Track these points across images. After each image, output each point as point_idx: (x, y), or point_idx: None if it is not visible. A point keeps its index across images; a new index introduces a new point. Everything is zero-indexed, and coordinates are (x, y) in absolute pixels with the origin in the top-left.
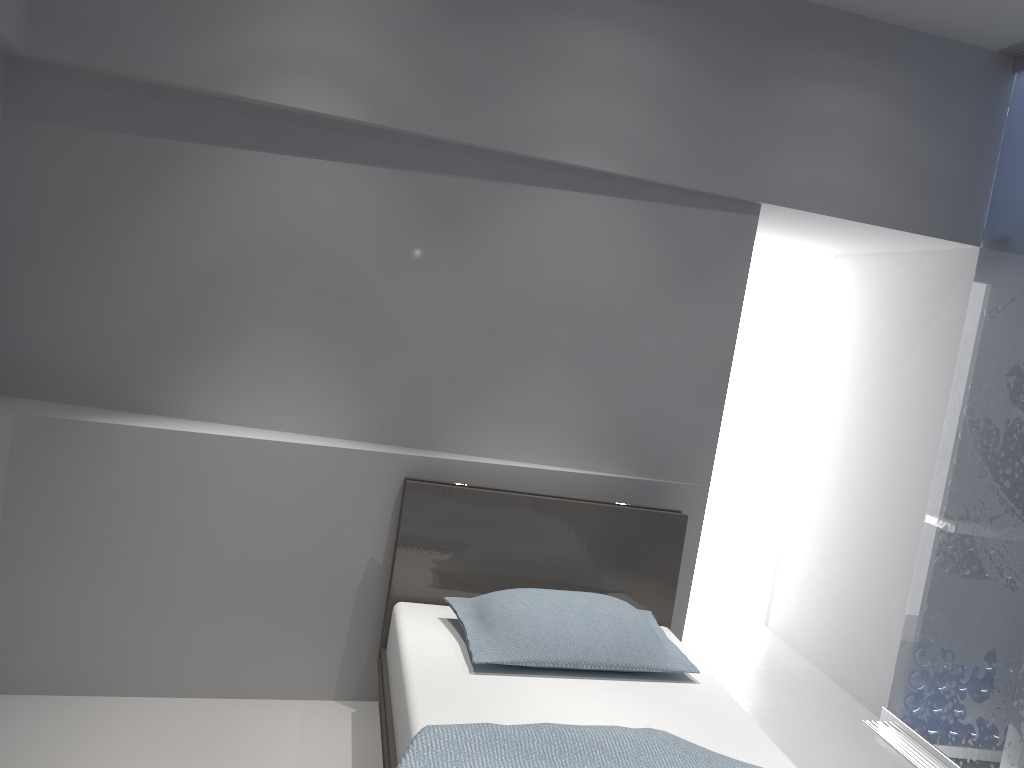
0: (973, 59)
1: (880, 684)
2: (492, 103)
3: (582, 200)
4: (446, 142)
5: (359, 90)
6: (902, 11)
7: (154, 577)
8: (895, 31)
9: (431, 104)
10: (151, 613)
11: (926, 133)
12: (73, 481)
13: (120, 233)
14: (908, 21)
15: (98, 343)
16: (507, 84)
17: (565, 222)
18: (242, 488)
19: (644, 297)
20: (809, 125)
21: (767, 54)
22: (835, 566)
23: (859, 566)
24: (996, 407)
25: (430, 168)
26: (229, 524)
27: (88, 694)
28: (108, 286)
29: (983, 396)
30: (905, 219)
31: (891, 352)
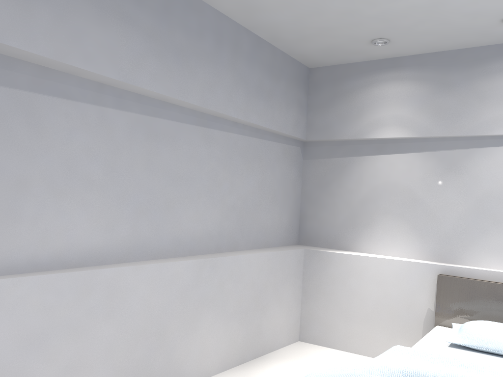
0: None
1: None
2: (463, 118)
3: None
4: (447, 137)
5: (407, 126)
6: None
7: (347, 307)
8: None
9: (436, 124)
10: (347, 320)
11: None
12: (321, 271)
13: (335, 190)
14: None
15: (331, 227)
16: (468, 109)
17: None
18: (374, 276)
19: None
20: None
21: None
22: None
23: None
24: None
25: (441, 148)
26: (371, 289)
27: (329, 347)
28: (333, 207)
29: None
30: None
31: None
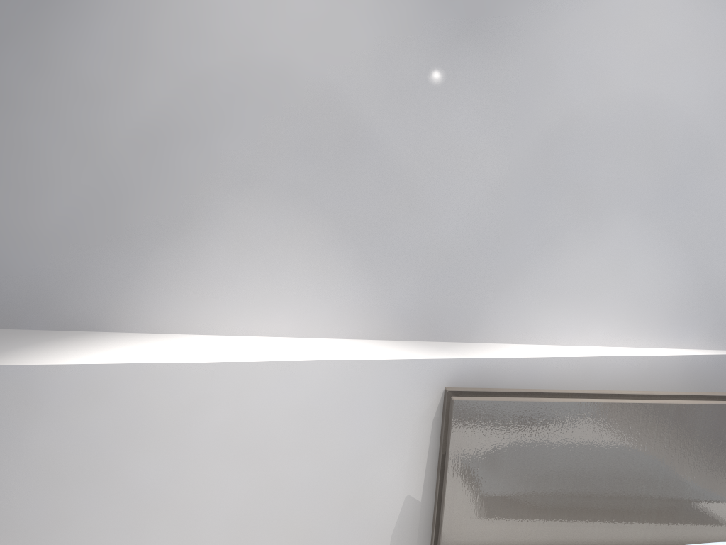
0: None
1: None
2: None
3: None
4: None
5: None
6: None
7: None
8: None
9: None
10: None
11: None
12: None
13: (20, 83)
14: None
15: (13, 243)
16: None
17: (636, 14)
18: (231, 430)
19: None
20: None
21: None
22: None
23: None
24: None
25: None
26: (218, 478)
27: None
28: (15, 162)
29: None
30: None
31: None
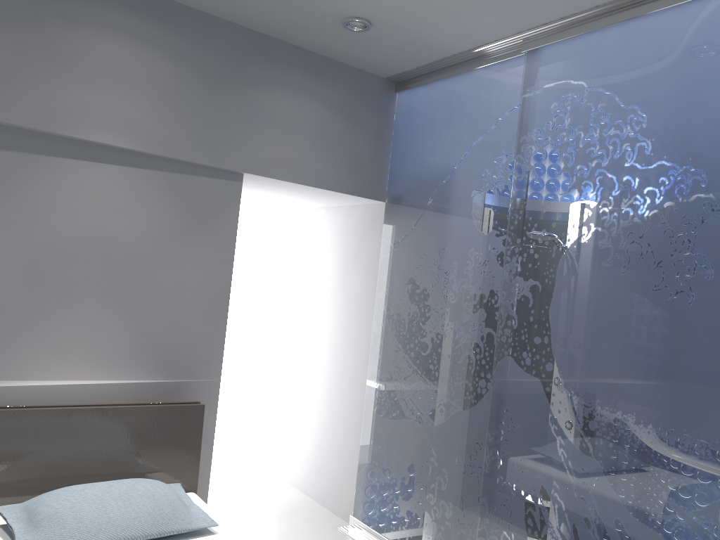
0: (372, 82)
1: (348, 499)
2: (19, 90)
3: (105, 169)
4: None
5: None
6: (327, 47)
7: None
8: (324, 60)
9: None
10: None
11: (348, 128)
12: None
13: None
14: (331, 54)
15: None
16: (32, 75)
17: (91, 186)
18: None
19: (161, 243)
20: (273, 119)
21: (240, 68)
22: (314, 422)
23: (329, 420)
24: (402, 305)
25: None
26: None
27: None
28: None
29: (394, 298)
30: (339, 184)
31: (338, 273)
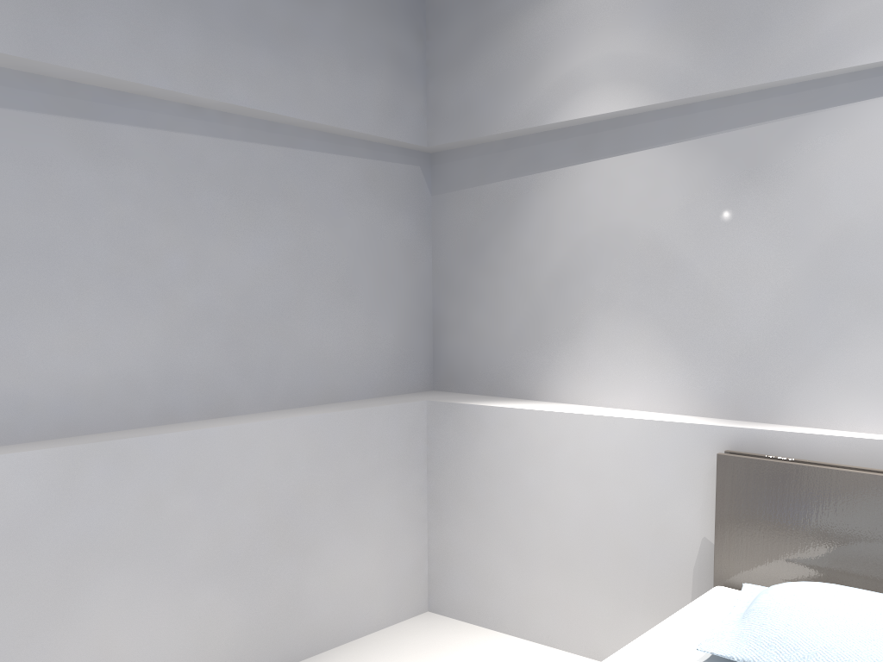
0: None
1: None
2: (772, 34)
3: None
4: (739, 94)
5: (640, 79)
6: None
7: (521, 534)
8: None
9: (708, 63)
10: (522, 566)
11: None
12: (462, 451)
13: (498, 258)
14: None
15: (494, 346)
16: (786, 7)
17: None
18: (576, 459)
19: None
20: None
21: None
22: None
23: None
24: None
25: (726, 126)
26: (570, 492)
27: (488, 627)
28: (496, 301)
29: None
30: None
31: None
